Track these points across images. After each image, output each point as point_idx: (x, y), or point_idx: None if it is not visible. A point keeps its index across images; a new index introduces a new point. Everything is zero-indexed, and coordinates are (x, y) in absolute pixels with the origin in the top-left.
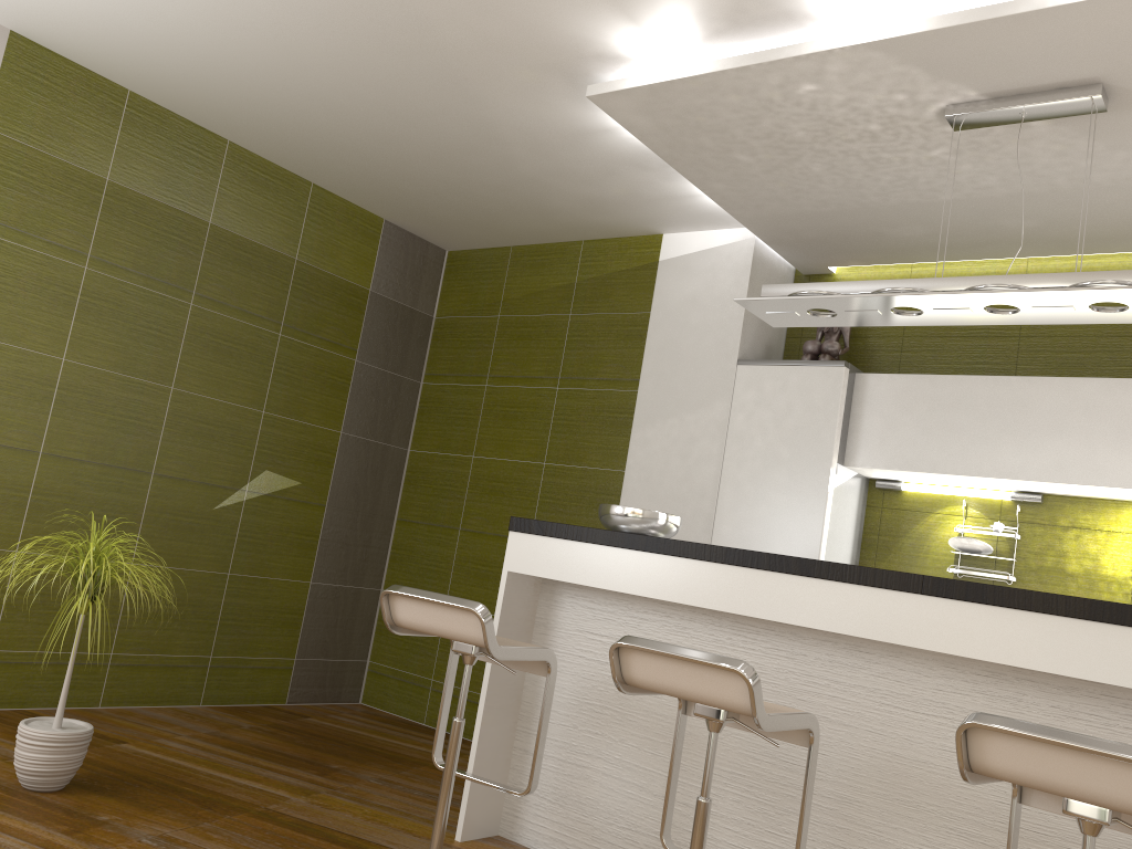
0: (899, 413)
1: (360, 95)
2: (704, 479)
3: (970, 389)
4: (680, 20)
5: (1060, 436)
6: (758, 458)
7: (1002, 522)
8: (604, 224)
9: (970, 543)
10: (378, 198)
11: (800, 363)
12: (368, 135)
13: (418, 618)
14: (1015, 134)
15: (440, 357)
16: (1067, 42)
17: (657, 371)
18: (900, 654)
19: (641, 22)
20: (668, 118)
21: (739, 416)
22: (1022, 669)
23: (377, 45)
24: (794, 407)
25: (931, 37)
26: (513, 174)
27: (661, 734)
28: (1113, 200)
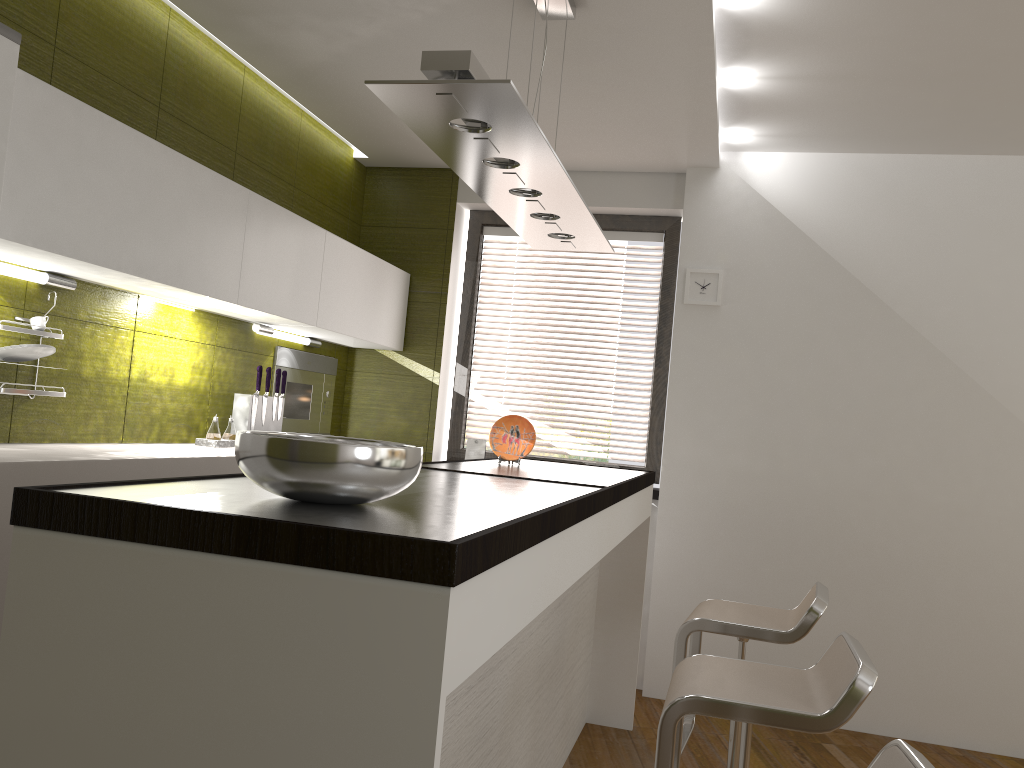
0: (36, 150)
1: None
2: None
3: (115, 141)
4: None
5: (183, 231)
6: None
7: (26, 313)
8: None
9: (43, 352)
10: None
11: None
12: None
13: None
14: None
15: None
16: None
17: None
18: None
19: None
20: None
21: None
22: None
23: None
24: None
25: None
26: None
27: None
28: (317, 2)
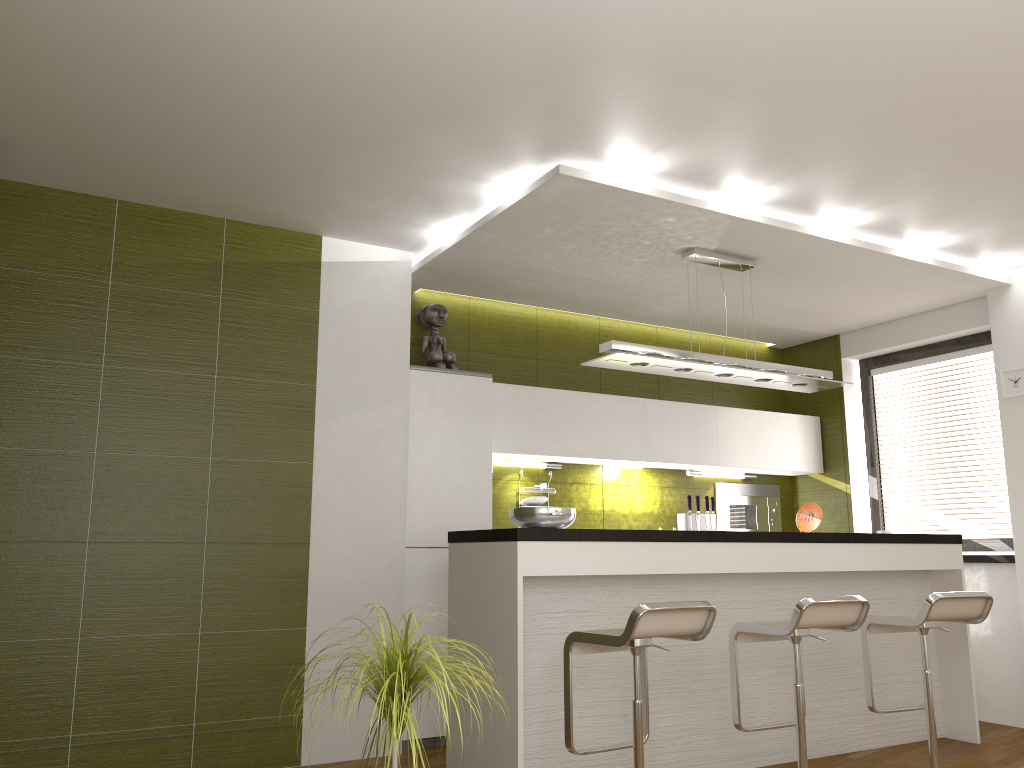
0: (513, 413)
1: (343, 72)
2: (394, 467)
3: (552, 398)
4: (673, 162)
5: (600, 429)
6: (437, 448)
7: (539, 482)
8: (285, 217)
9: (540, 499)
10: (60, 118)
11: (461, 372)
12: (246, 89)
13: (654, 626)
14: (684, 264)
15: (8, 322)
16: (782, 245)
17: (334, 368)
18: (732, 578)
19: (656, 153)
20: (568, 201)
21: (416, 413)
22: (779, 572)
23: (471, 67)
24: (460, 407)
25: (758, 225)
26: (312, 166)
27: (615, 671)
28: (645, 296)
